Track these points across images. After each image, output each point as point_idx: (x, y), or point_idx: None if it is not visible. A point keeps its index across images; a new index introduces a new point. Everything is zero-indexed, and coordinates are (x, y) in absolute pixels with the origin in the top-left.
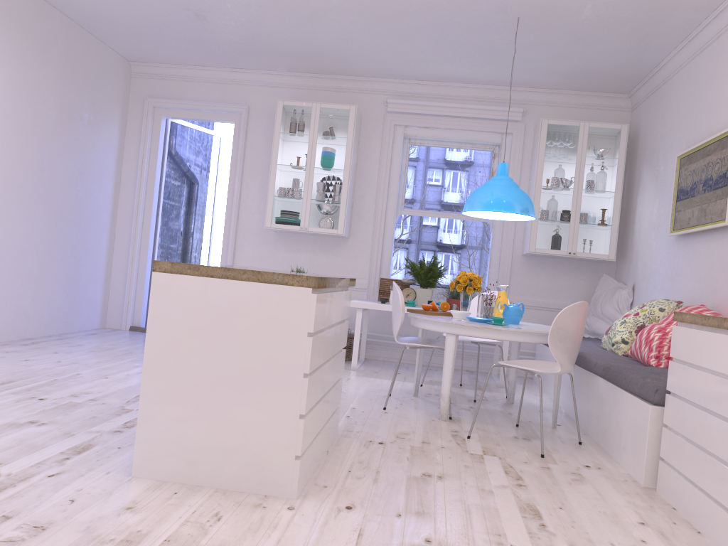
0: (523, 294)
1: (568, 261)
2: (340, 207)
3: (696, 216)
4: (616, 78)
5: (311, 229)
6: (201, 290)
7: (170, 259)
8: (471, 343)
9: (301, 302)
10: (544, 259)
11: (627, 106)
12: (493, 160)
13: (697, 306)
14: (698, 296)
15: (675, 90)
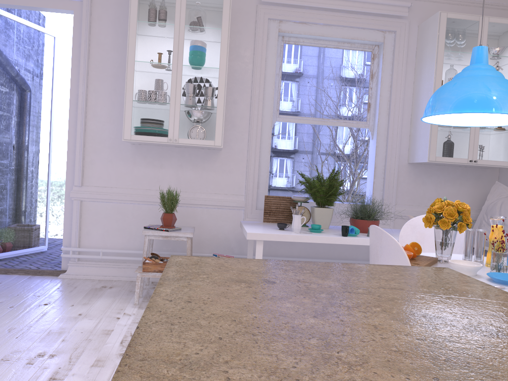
0: (410, 205)
1: (453, 169)
2: (216, 113)
3: None
4: None
5: (181, 140)
6: None
7: (0, 179)
8: (358, 259)
9: None
10: (430, 166)
11: None
12: (373, 61)
13: None
14: None
15: None
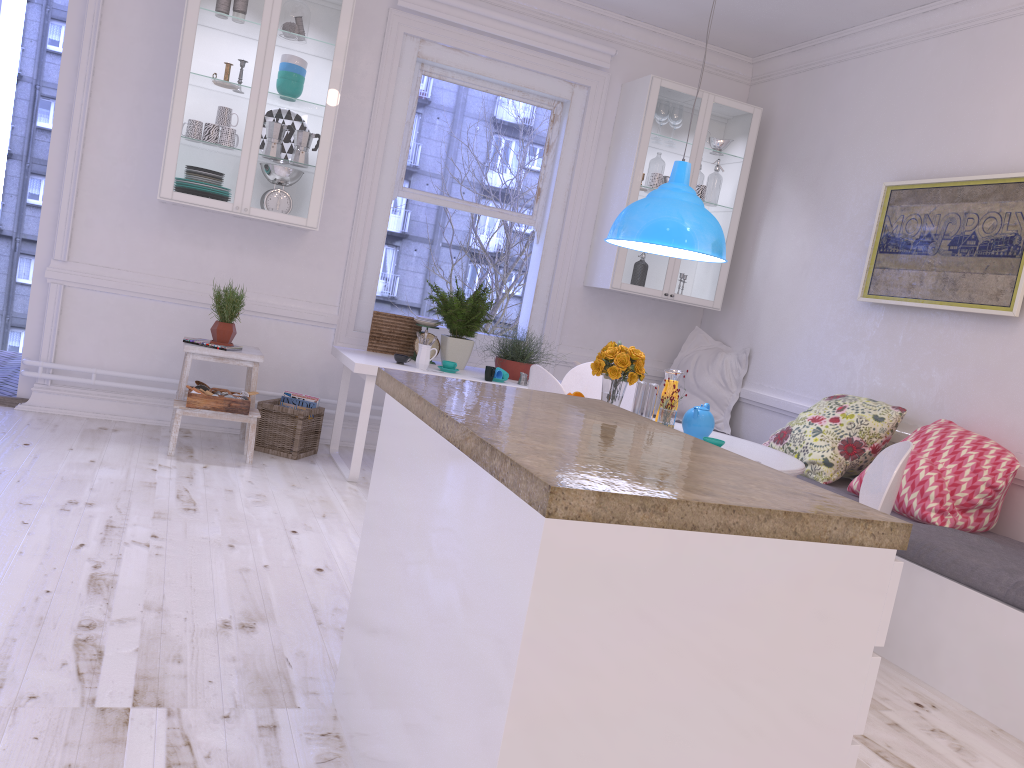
0: (579, 347)
1: (644, 302)
2: (314, 176)
3: (934, 286)
4: (764, 34)
5: (255, 212)
6: (664, 563)
7: None
8: None
9: (872, 582)
10: (613, 295)
11: (746, 76)
12: (552, 125)
13: (955, 426)
14: (918, 401)
15: (869, 78)
